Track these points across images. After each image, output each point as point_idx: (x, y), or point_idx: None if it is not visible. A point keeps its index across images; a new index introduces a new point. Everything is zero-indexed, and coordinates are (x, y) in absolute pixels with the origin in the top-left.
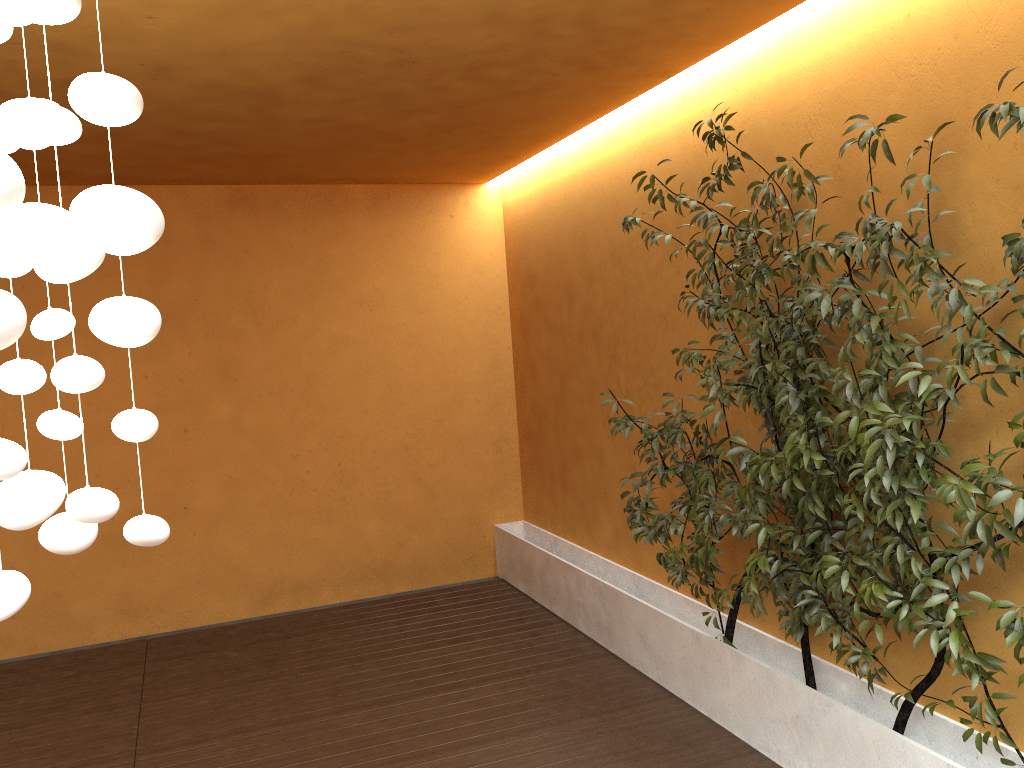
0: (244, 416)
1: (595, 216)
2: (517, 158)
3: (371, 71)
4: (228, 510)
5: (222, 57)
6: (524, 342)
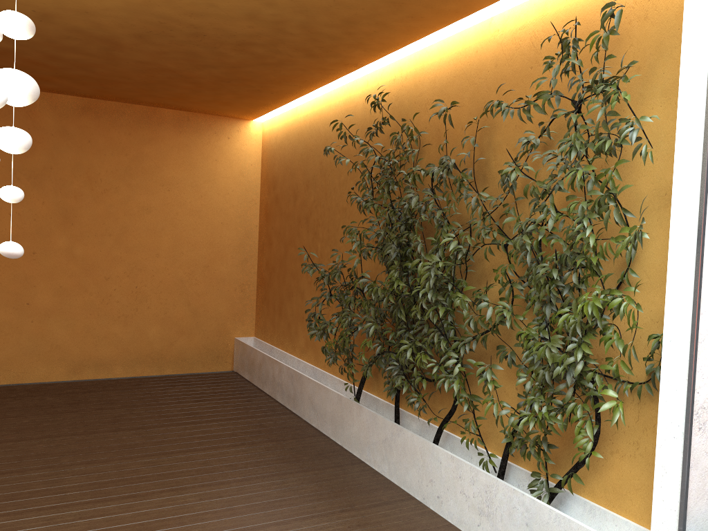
0: (75, 248)
1: (314, 147)
2: (272, 106)
3: (178, 37)
4: (57, 308)
5: (85, 14)
6: (266, 223)
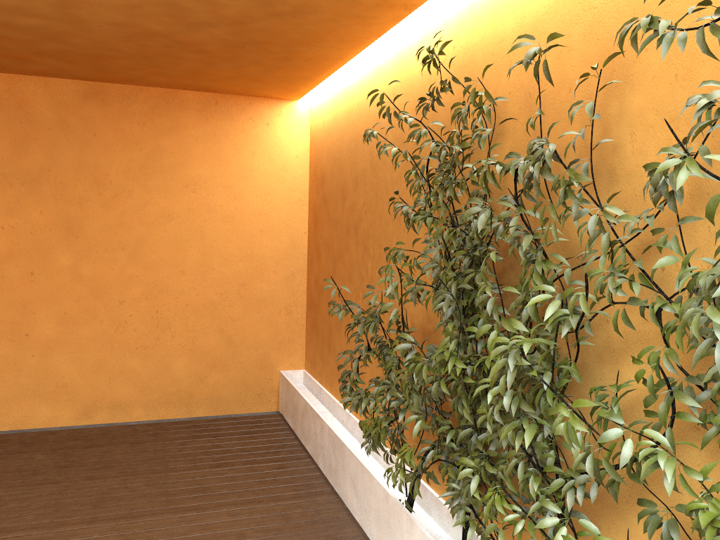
0: (82, 266)
1: (363, 131)
2: (313, 79)
3: None
4: (62, 339)
5: None
6: (315, 229)
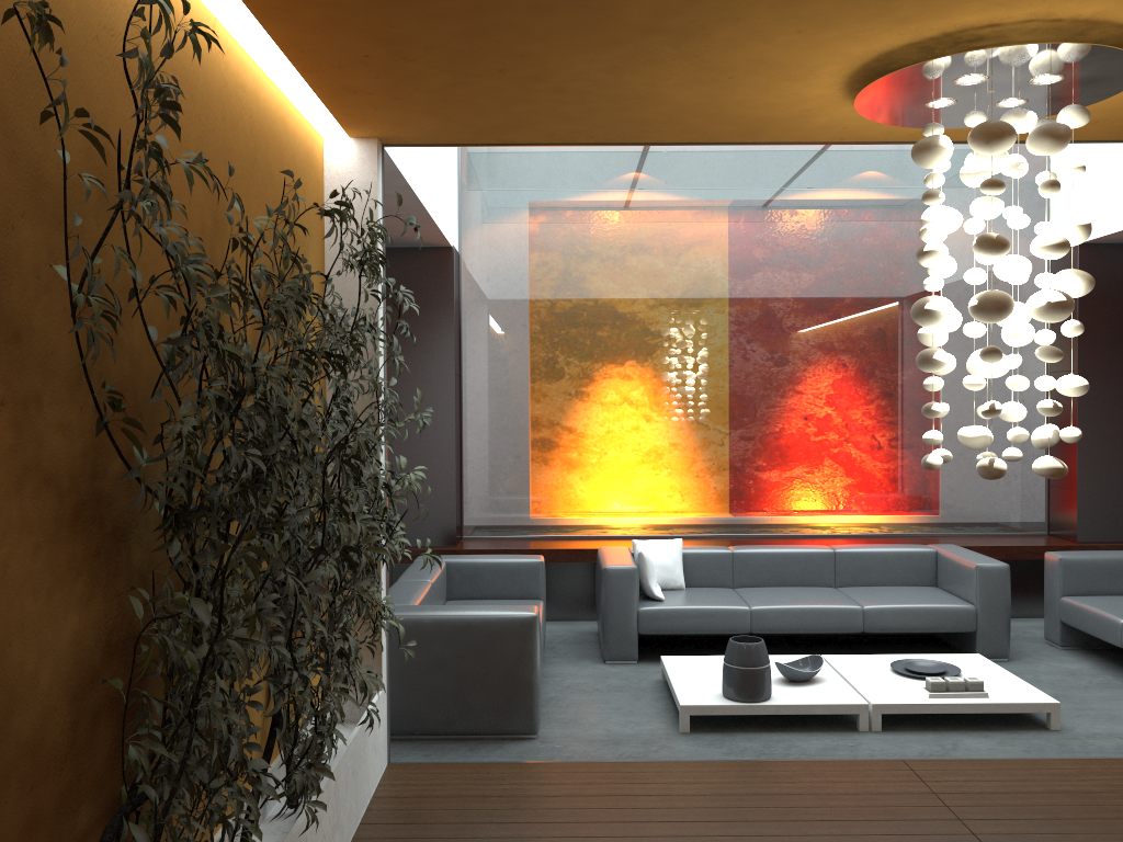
0: None
1: None
2: None
3: None
4: None
5: None
6: None
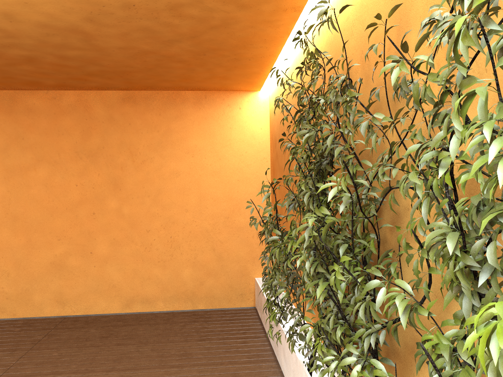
0: (123, 208)
1: (291, 103)
2: (262, 73)
3: (117, 12)
4: (112, 256)
5: (28, 5)
6: (273, 177)
